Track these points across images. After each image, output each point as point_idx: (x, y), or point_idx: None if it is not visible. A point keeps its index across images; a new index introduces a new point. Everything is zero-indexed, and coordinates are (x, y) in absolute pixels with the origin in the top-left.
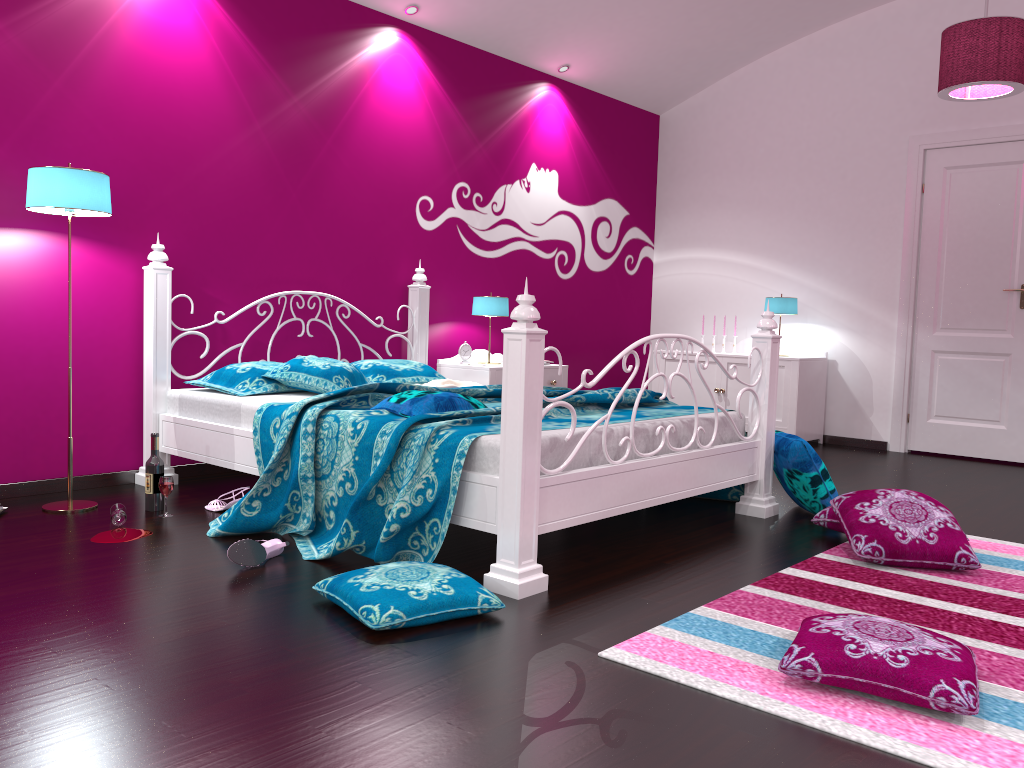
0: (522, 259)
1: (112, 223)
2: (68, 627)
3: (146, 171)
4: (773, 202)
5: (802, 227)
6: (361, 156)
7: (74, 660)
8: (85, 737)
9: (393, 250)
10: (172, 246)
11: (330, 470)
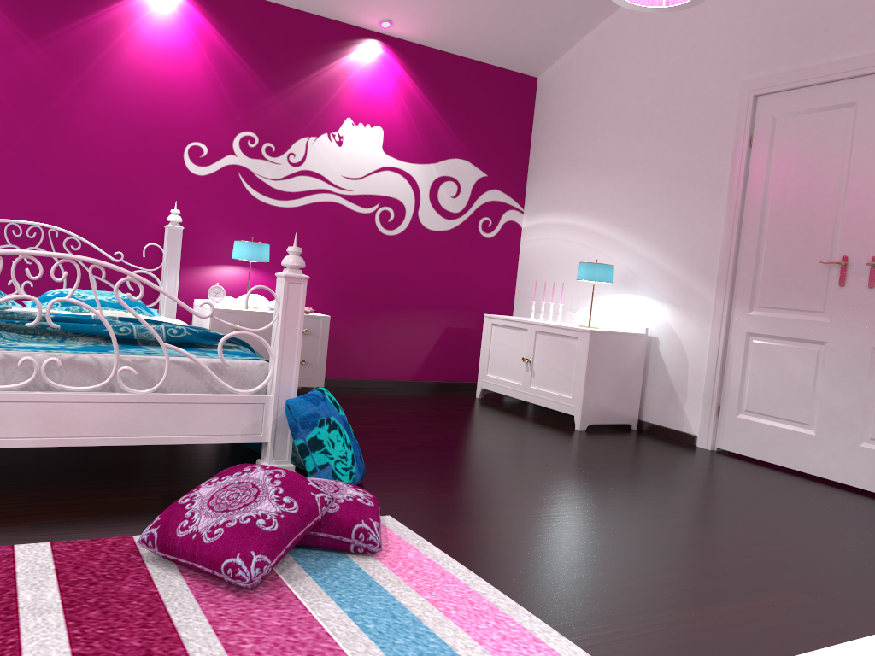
0: (329, 211)
1: None
2: None
3: None
4: (618, 162)
5: (640, 189)
6: (114, 100)
7: None
8: None
9: (152, 191)
10: None
11: None
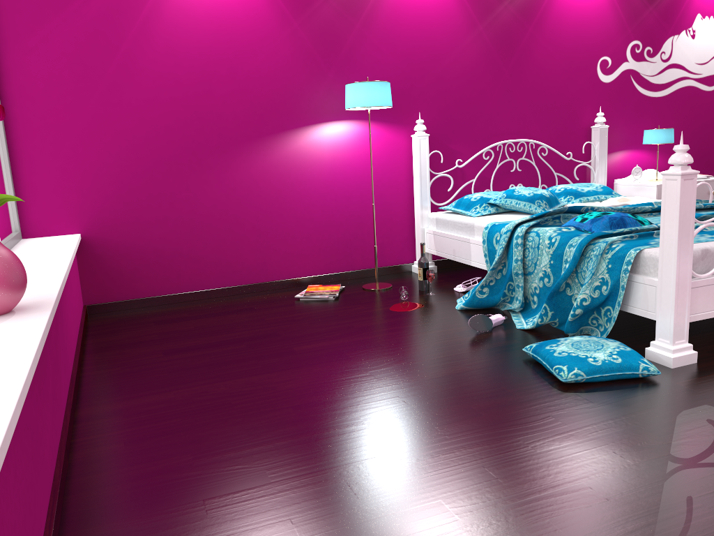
0: (687, 94)
1: (392, 109)
2: (381, 363)
3: (410, 72)
4: None
5: None
6: (554, 35)
7: (386, 384)
8: (394, 430)
9: (579, 101)
10: (428, 119)
11: (533, 269)
